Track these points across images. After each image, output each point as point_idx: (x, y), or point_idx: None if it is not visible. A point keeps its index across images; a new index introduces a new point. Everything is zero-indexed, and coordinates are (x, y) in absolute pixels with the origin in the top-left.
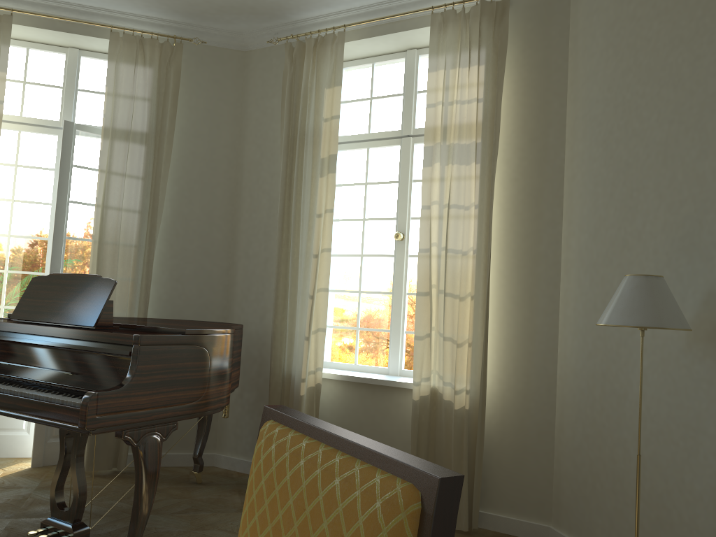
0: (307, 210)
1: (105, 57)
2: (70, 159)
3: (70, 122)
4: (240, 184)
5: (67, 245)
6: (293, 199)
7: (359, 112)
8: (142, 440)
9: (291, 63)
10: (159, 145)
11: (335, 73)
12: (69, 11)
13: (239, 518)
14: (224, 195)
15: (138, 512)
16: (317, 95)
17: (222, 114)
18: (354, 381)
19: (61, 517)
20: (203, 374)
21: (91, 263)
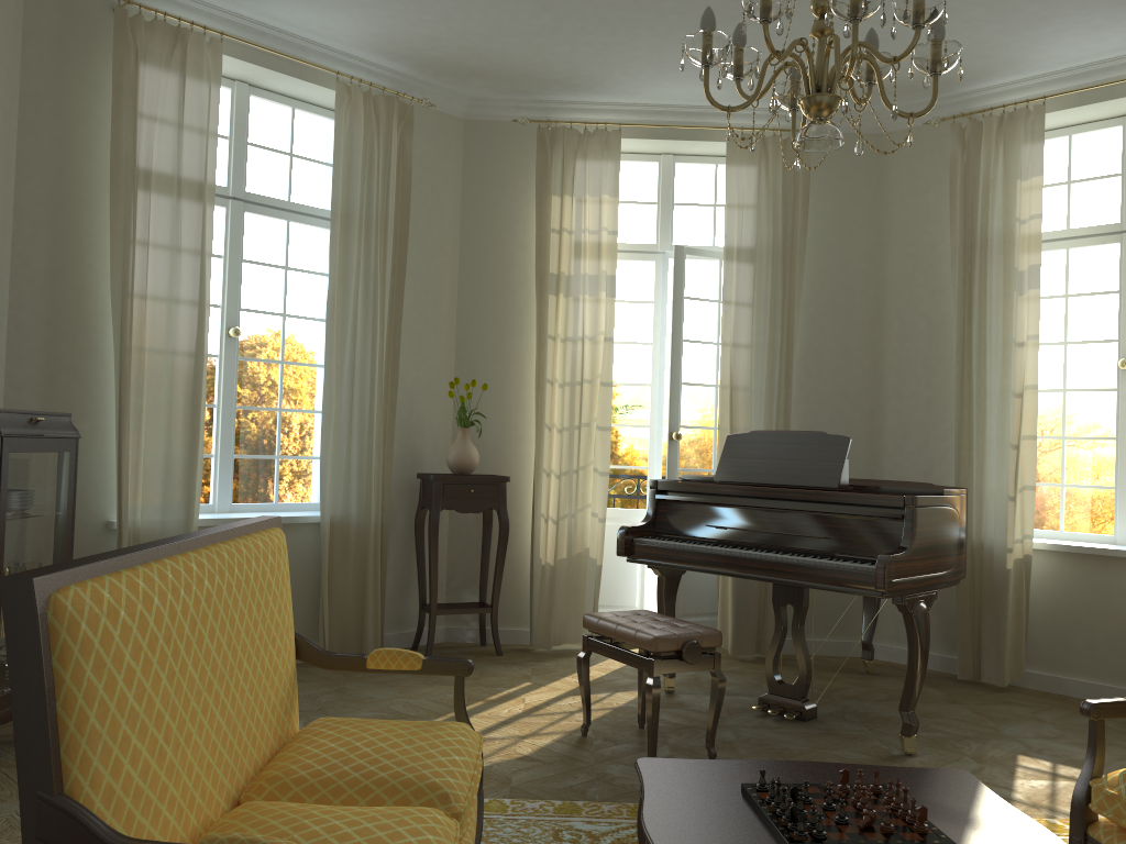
0: (997, 336)
1: (703, 161)
2: (682, 291)
3: (680, 246)
4: (883, 305)
5: (682, 392)
6: (975, 324)
7: (1050, 201)
8: (915, 608)
9: (962, 149)
10: (790, 266)
11: (1033, 159)
12: (675, 115)
13: (959, 709)
14: (863, 320)
15: (913, 683)
16: (1005, 189)
17: (854, 218)
18: (1076, 552)
19: (784, 693)
20: (955, 539)
21: (719, 413)
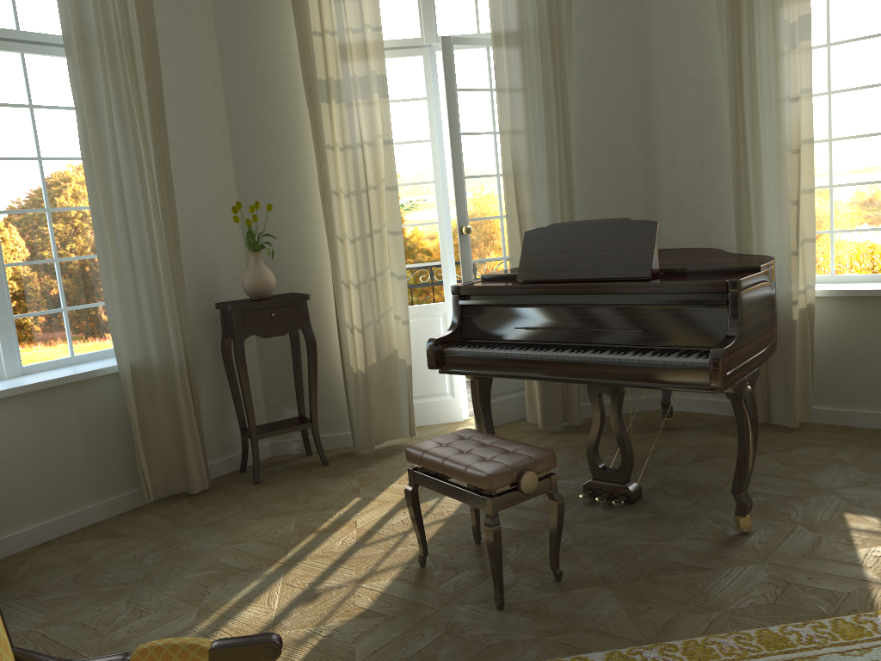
0: (769, 94)
1: None
2: (454, 83)
3: (447, 36)
4: (650, 75)
5: (466, 186)
6: (746, 84)
7: None
8: (743, 392)
9: None
10: (559, 44)
11: None
12: None
13: (766, 461)
14: (631, 93)
15: (745, 466)
16: None
17: None
18: (855, 295)
19: (608, 478)
20: (771, 313)
21: (505, 202)
